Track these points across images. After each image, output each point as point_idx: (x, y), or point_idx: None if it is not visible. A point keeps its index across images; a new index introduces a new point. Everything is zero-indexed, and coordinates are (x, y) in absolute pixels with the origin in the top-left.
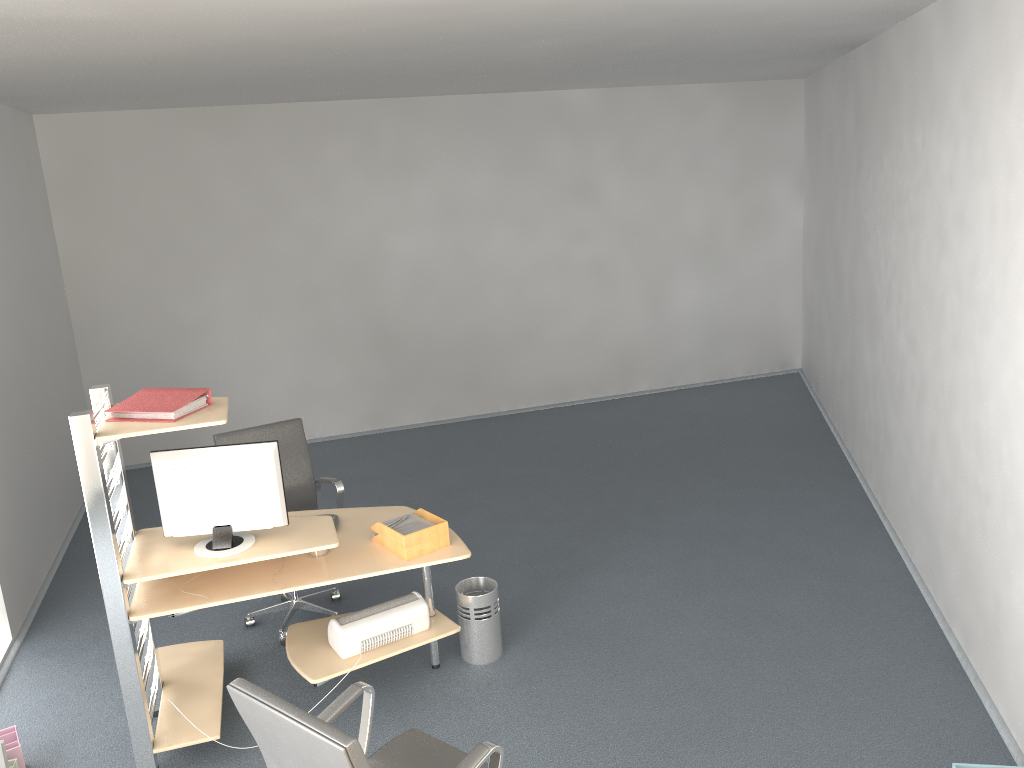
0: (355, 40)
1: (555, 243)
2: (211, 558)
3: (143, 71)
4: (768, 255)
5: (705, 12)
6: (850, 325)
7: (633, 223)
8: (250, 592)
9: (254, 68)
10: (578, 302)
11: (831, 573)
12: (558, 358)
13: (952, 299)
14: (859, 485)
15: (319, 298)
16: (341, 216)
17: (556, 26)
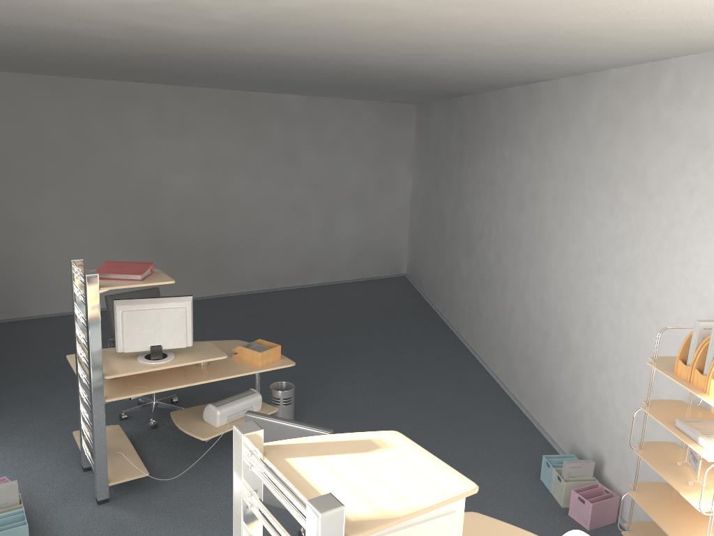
0: (224, 62)
1: (272, 188)
2: (153, 364)
3: (64, 57)
4: (392, 205)
5: (417, 76)
6: (450, 248)
7: (318, 179)
8: (175, 385)
9: (134, 65)
10: (283, 226)
11: (456, 380)
12: (269, 260)
13: (527, 235)
14: (456, 337)
15: (117, 212)
16: (137, 159)
17: (338, 71)
